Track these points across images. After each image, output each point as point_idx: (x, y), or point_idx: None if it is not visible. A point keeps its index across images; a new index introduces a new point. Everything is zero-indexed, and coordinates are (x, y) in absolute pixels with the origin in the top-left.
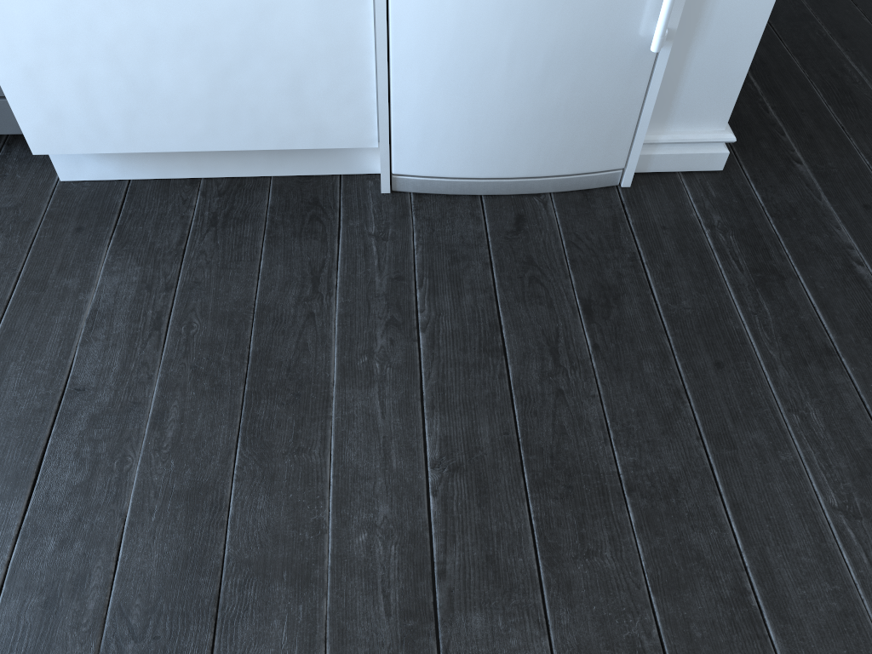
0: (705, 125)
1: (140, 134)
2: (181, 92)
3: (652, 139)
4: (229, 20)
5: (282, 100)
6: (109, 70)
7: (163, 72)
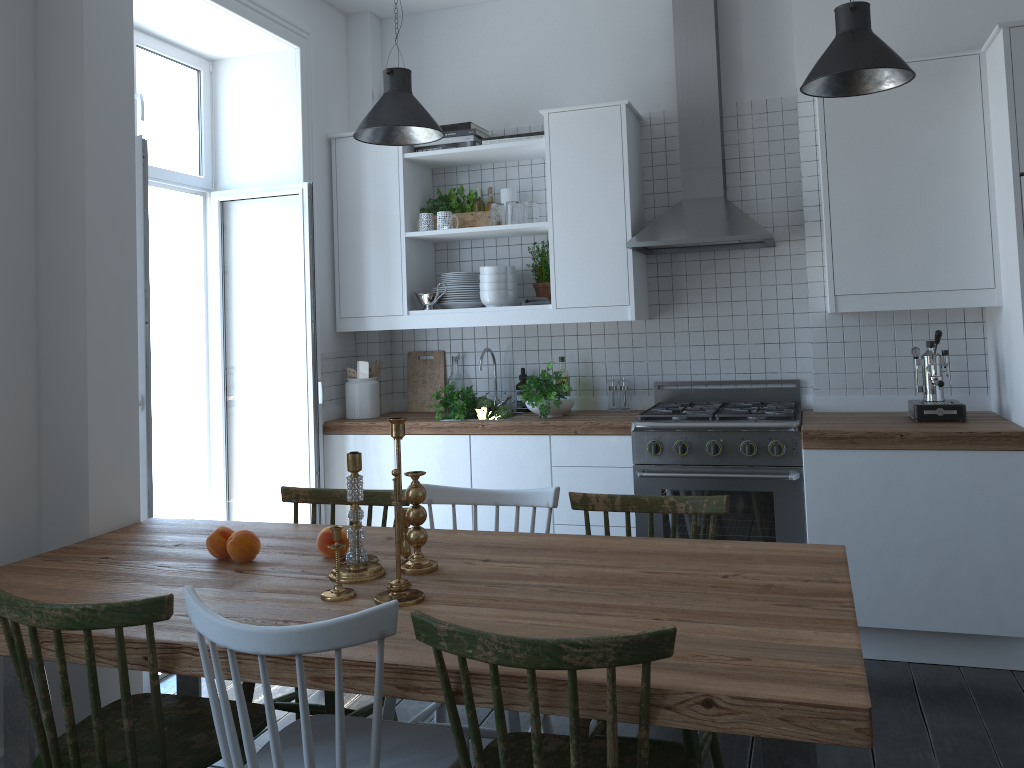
0: None
1: (882, 613)
2: (913, 584)
3: None
4: (948, 540)
5: (976, 594)
6: (873, 567)
7: (904, 570)
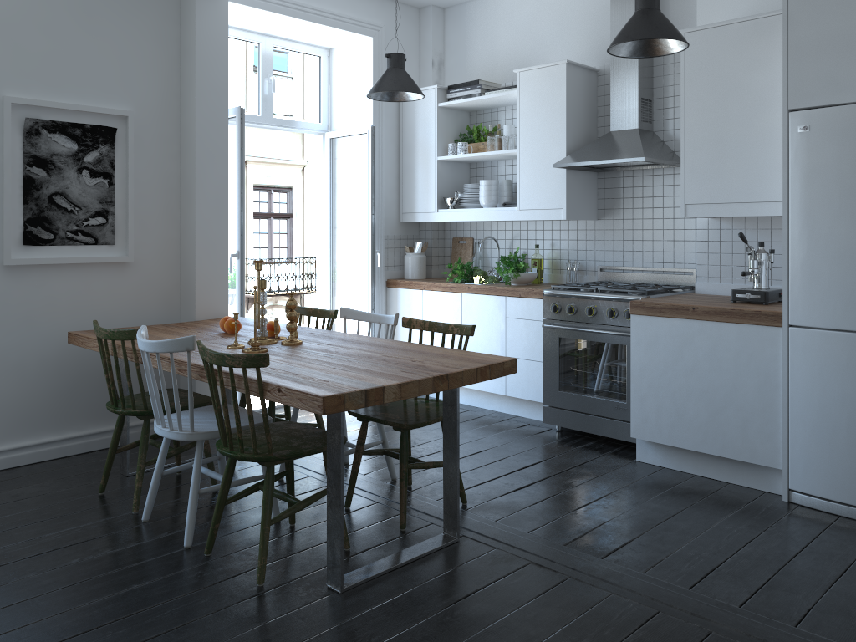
0: None
1: (674, 436)
2: (695, 418)
3: None
4: (721, 388)
5: (737, 431)
6: (670, 402)
7: (690, 407)
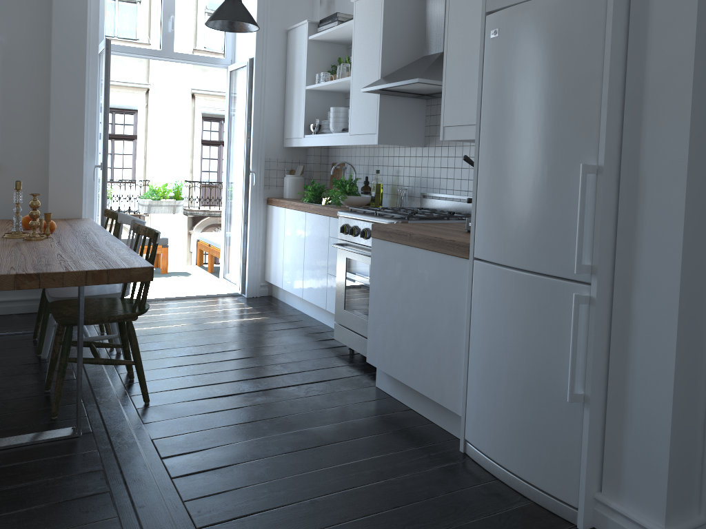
0: (648, 513)
1: (392, 365)
2: (407, 350)
3: (606, 500)
4: (424, 321)
5: (433, 368)
6: (392, 331)
7: (404, 338)
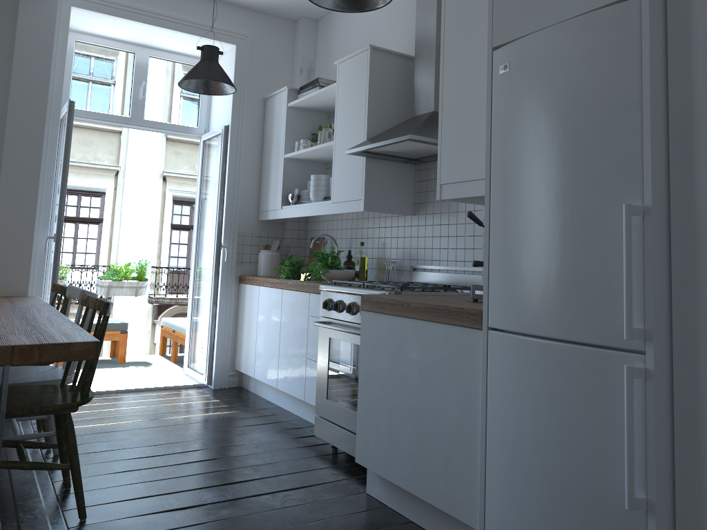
0: None
1: (388, 466)
2: (406, 445)
3: None
4: (428, 409)
5: (440, 468)
6: (387, 422)
7: (402, 430)
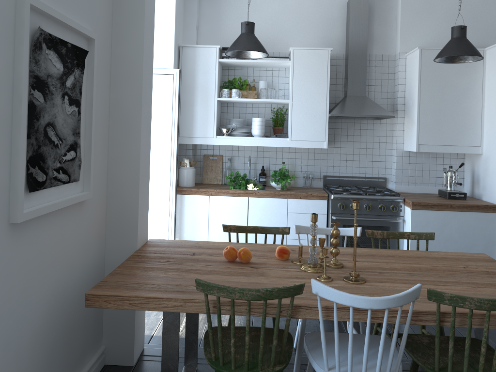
0: None
1: None
2: None
3: None
4: (464, 247)
5: None
6: None
7: None
